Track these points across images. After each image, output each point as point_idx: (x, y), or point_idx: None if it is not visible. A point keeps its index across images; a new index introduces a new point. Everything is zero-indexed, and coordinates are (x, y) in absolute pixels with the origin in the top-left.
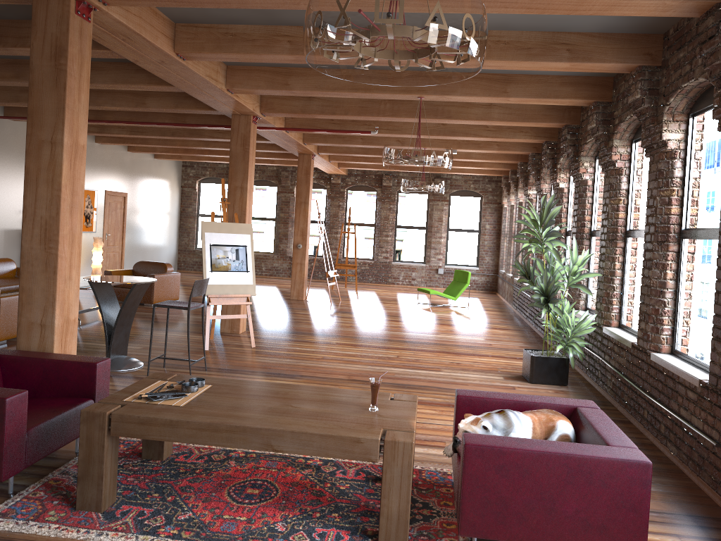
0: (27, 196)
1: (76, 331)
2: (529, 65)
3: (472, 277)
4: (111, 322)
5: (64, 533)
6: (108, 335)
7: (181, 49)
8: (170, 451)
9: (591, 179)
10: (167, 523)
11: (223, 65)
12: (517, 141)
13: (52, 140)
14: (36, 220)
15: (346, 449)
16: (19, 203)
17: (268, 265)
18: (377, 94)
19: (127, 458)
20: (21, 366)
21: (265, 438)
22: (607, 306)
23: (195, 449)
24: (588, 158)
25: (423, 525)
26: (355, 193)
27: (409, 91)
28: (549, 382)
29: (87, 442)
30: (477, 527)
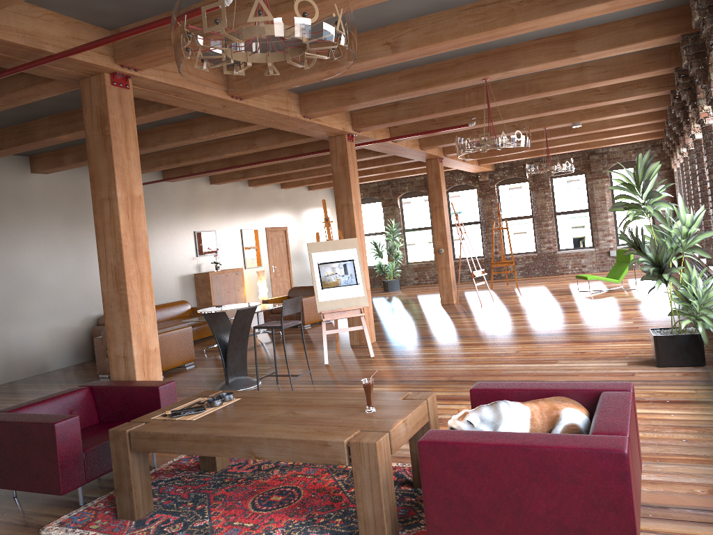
0: (99, 248)
1: (159, 359)
2: (563, 18)
3: None
4: (227, 347)
5: None
6: (225, 359)
7: (232, 91)
8: (226, 462)
9: None
10: (182, 529)
11: (294, 95)
12: (639, 98)
13: (109, 197)
14: (108, 267)
15: (317, 453)
16: (188, 252)
17: (431, 274)
18: (439, 86)
19: (188, 471)
20: (107, 394)
21: (247, 446)
22: None
23: (251, 460)
24: None
25: (421, 530)
26: (506, 187)
27: (470, 75)
28: (681, 364)
29: (117, 457)
30: (444, 532)
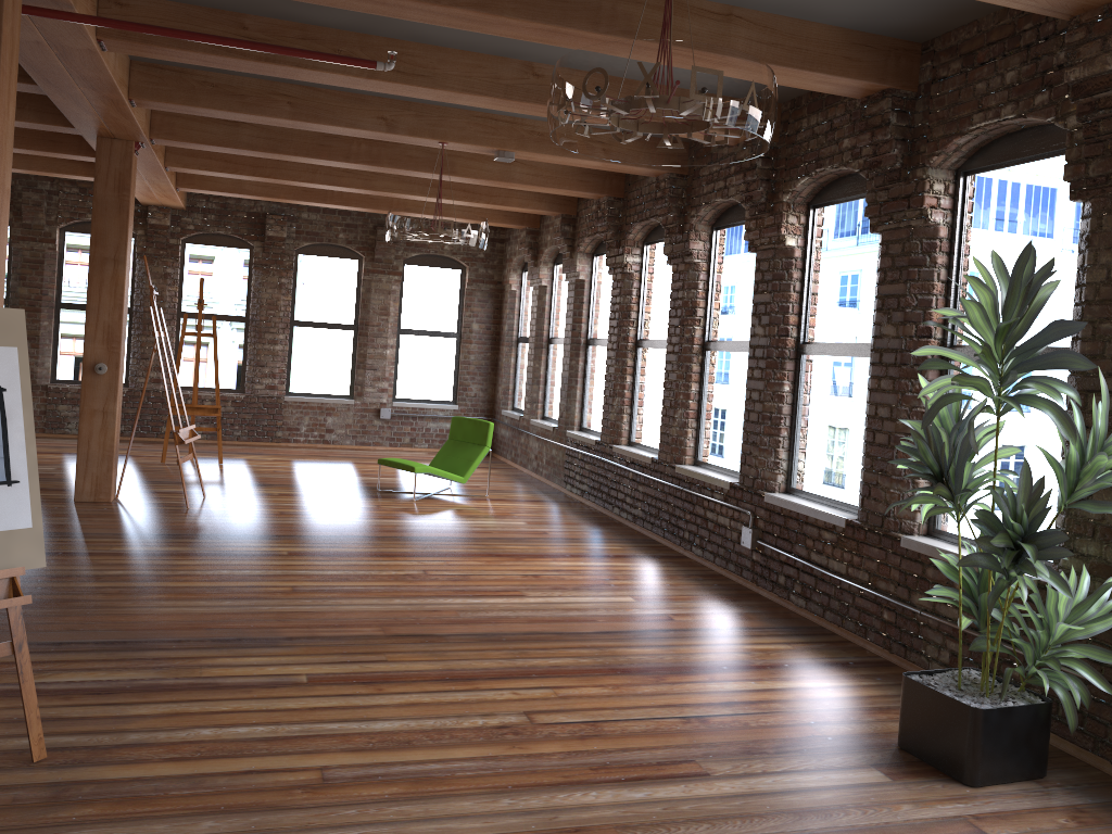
0: None
1: None
2: None
3: (445, 425)
4: None
5: None
6: None
7: None
8: None
9: (946, 223)
10: None
11: None
12: None
13: None
14: None
15: None
16: None
17: None
18: None
19: None
20: None
21: None
22: None
23: None
24: (942, 172)
25: None
26: (202, 249)
27: None
28: (1012, 777)
29: None
30: None
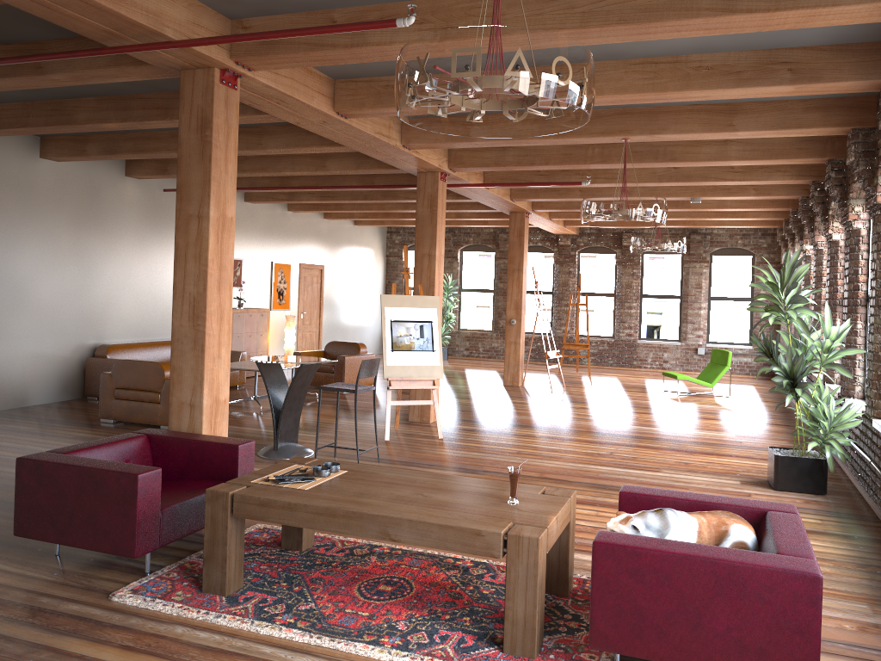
0: (177, 273)
1: (227, 412)
2: (741, 93)
3: (743, 359)
4: (279, 406)
5: (185, 612)
6: (276, 420)
7: (340, 107)
8: (311, 542)
9: (866, 227)
10: (287, 611)
11: (397, 119)
12: (775, 184)
13: (199, 214)
14: (185, 296)
15: (467, 542)
16: None
17: (486, 346)
18: (572, 138)
19: (266, 547)
20: (169, 447)
21: (382, 526)
22: (878, 392)
23: (338, 542)
24: (860, 200)
25: (564, 638)
26: (589, 256)
27: (610, 132)
28: (800, 490)
29: (212, 522)
30: (609, 640)
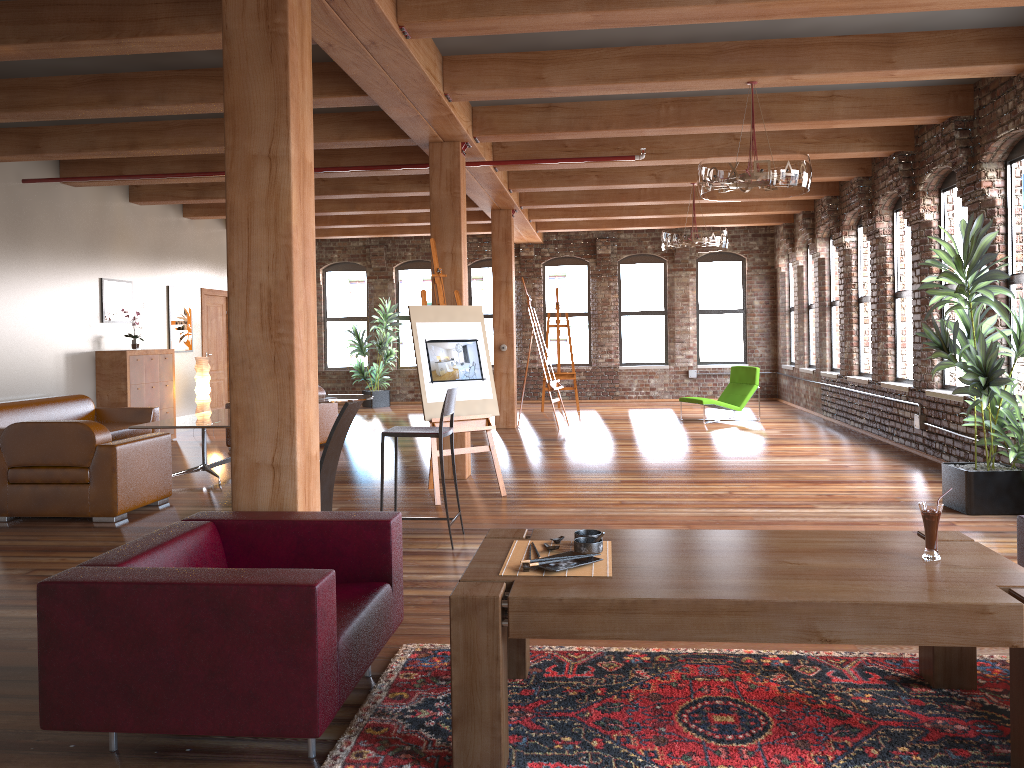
0: (234, 252)
1: (318, 475)
2: None
3: None
4: None
5: None
6: None
7: (408, 18)
8: (529, 661)
9: (1001, 196)
10: None
11: (439, 56)
12: (849, 157)
13: (270, 153)
14: (253, 289)
15: (961, 627)
16: (88, 312)
17: None
18: (685, 81)
19: None
20: (257, 537)
21: (803, 620)
22: None
23: (561, 656)
24: (993, 164)
25: None
26: (555, 269)
27: (736, 72)
28: (999, 511)
29: (466, 652)
30: None
